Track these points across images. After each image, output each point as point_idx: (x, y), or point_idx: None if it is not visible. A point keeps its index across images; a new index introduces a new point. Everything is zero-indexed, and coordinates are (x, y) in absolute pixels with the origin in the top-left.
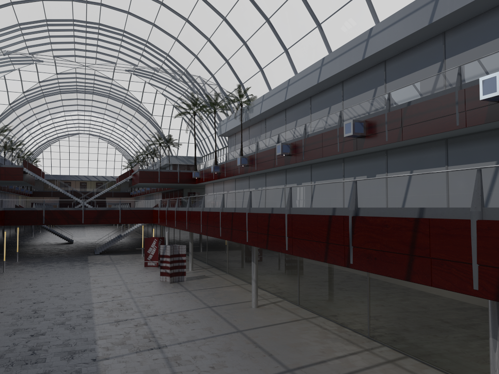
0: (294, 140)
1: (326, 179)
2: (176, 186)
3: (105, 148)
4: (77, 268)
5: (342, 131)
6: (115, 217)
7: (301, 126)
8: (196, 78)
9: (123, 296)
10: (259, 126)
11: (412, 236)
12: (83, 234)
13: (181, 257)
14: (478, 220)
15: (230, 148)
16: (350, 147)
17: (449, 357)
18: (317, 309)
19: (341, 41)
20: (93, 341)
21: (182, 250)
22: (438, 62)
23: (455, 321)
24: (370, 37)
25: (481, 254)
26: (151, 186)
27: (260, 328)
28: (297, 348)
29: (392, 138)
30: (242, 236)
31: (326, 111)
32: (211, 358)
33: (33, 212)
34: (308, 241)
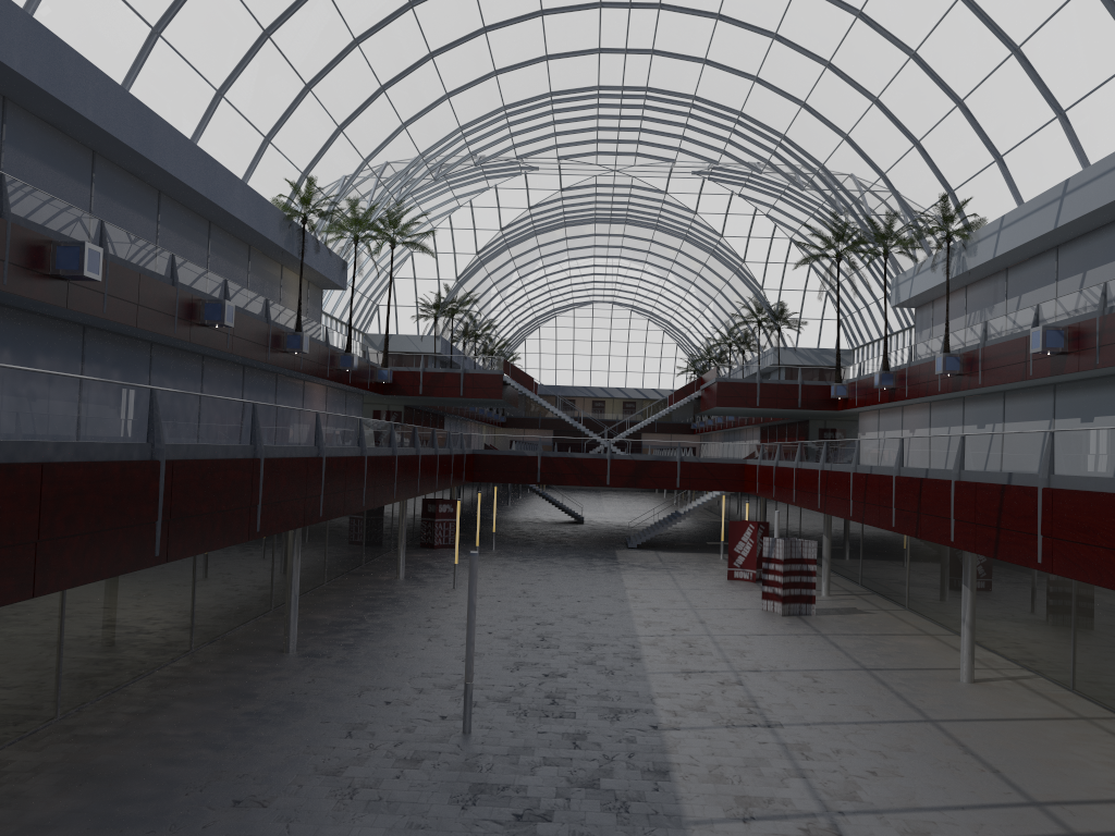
0: (1075, 318)
1: None
2: (793, 414)
3: (642, 330)
4: (599, 570)
5: None
6: (669, 476)
7: (1094, 287)
8: (844, 182)
9: (692, 630)
10: (989, 285)
11: None
12: (600, 507)
13: (806, 566)
14: None
15: (919, 334)
16: None
17: None
18: None
19: None
20: (648, 698)
21: (809, 551)
22: None
23: None
24: None
25: None
26: (740, 413)
27: (976, 721)
28: (1058, 769)
29: None
30: (941, 529)
31: None
32: (870, 758)
33: (521, 459)
34: (1087, 546)
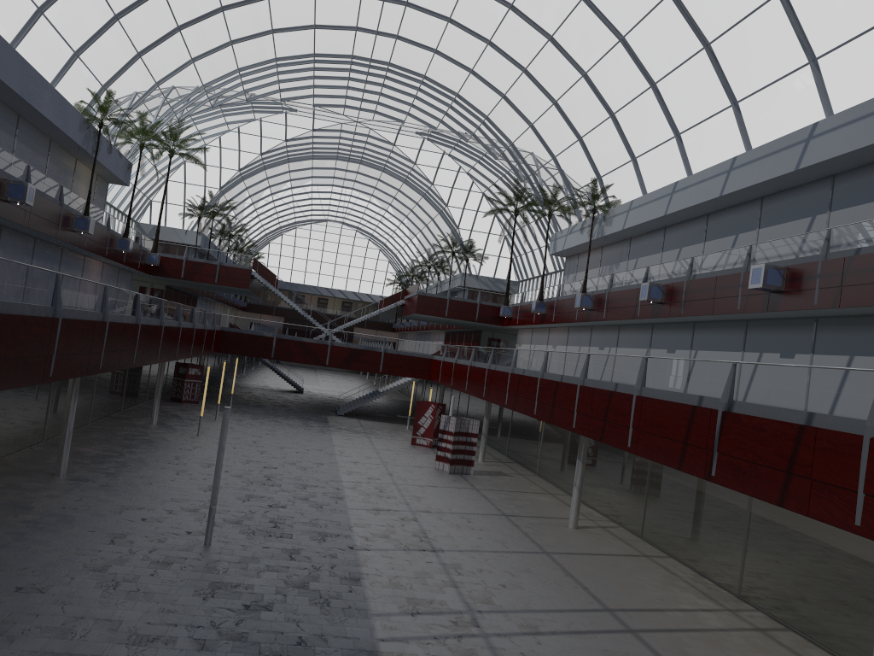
0: (671, 279)
1: (715, 350)
2: (471, 325)
3: (363, 247)
4: (314, 430)
5: (749, 279)
6: (375, 362)
7: (685, 259)
8: (526, 158)
9: (382, 479)
10: (618, 248)
11: (794, 449)
12: (316, 382)
13: (470, 438)
14: (871, 438)
15: (566, 277)
16: (757, 306)
17: (847, 637)
18: (667, 547)
19: (767, 134)
20: (348, 526)
21: (474, 427)
22: None
23: (863, 586)
24: (811, 137)
25: (869, 482)
26: (432, 320)
27: (576, 555)
28: (625, 588)
29: (823, 301)
30: (567, 418)
31: (729, 240)
32: (503, 576)
33: (260, 339)
34: (660, 437)
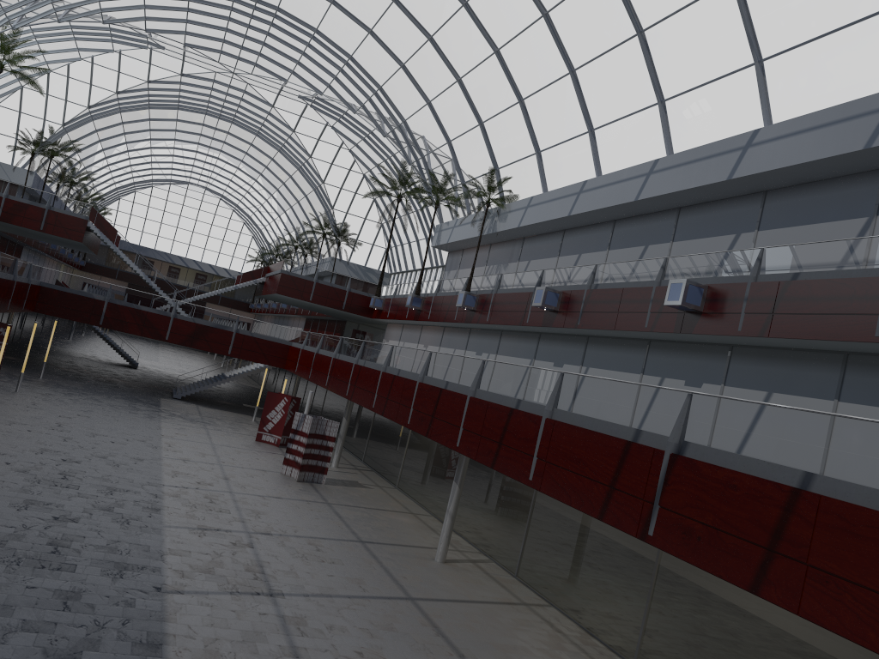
0: (569, 287)
1: (609, 369)
2: (336, 313)
3: (226, 218)
4: (140, 414)
5: (661, 294)
6: (224, 343)
7: (587, 266)
8: (418, 139)
9: (216, 485)
10: (509, 247)
11: (781, 519)
12: (155, 357)
13: (326, 442)
14: None
15: (447, 273)
16: (669, 325)
17: None
18: (548, 593)
19: (694, 139)
20: (159, 554)
21: (332, 430)
22: (864, 216)
23: None
24: (750, 145)
25: None
26: (294, 303)
27: (446, 602)
28: (508, 655)
29: (750, 327)
30: (450, 434)
31: (637, 251)
32: (359, 636)
33: (88, 301)
34: (576, 475)
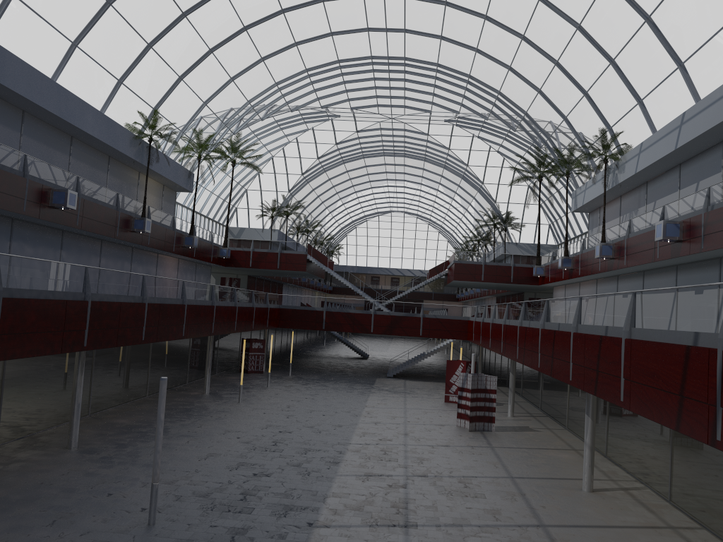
0: (688, 215)
1: None
2: (510, 287)
3: (424, 231)
4: (355, 392)
5: None
6: (415, 327)
7: (701, 191)
8: (540, 124)
9: (394, 440)
10: (635, 194)
11: None
12: (386, 349)
13: (489, 394)
14: None
15: (591, 231)
16: None
17: None
18: (700, 515)
19: None
20: (323, 497)
21: (491, 384)
22: None
23: None
24: None
25: None
26: (474, 286)
27: (580, 528)
28: None
29: None
30: (564, 370)
31: None
32: None
33: (312, 313)
34: (653, 389)
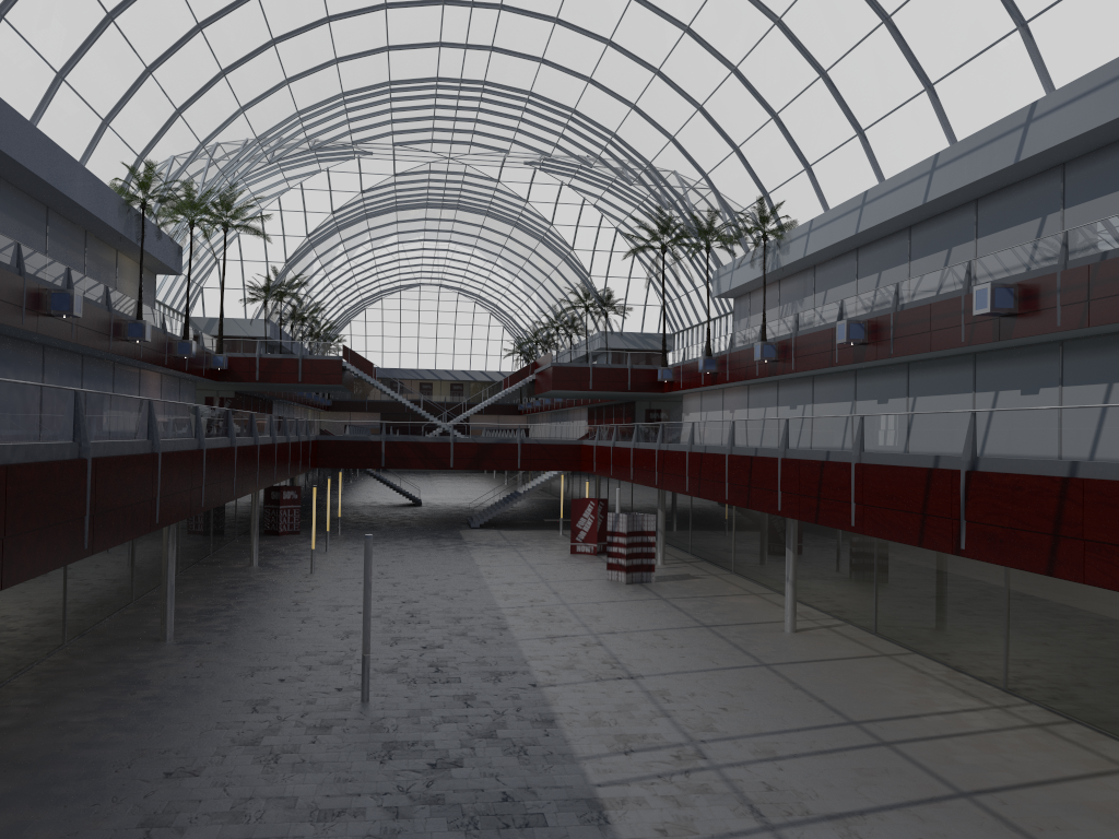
0: (873, 313)
1: (938, 394)
2: (622, 396)
3: (469, 313)
4: (448, 550)
5: (972, 302)
6: (511, 457)
7: (888, 287)
8: (669, 180)
9: (548, 600)
10: (800, 280)
11: (1058, 506)
12: (433, 489)
13: (646, 538)
14: None
15: (737, 323)
16: (987, 335)
17: None
18: (910, 641)
19: (974, 120)
20: (522, 661)
21: (649, 524)
22: None
23: None
24: (1031, 121)
25: None
26: (573, 395)
27: (801, 663)
28: (868, 695)
29: (1068, 320)
30: (769, 500)
31: (941, 257)
32: (720, 697)
33: (366, 445)
34: (891, 510)
